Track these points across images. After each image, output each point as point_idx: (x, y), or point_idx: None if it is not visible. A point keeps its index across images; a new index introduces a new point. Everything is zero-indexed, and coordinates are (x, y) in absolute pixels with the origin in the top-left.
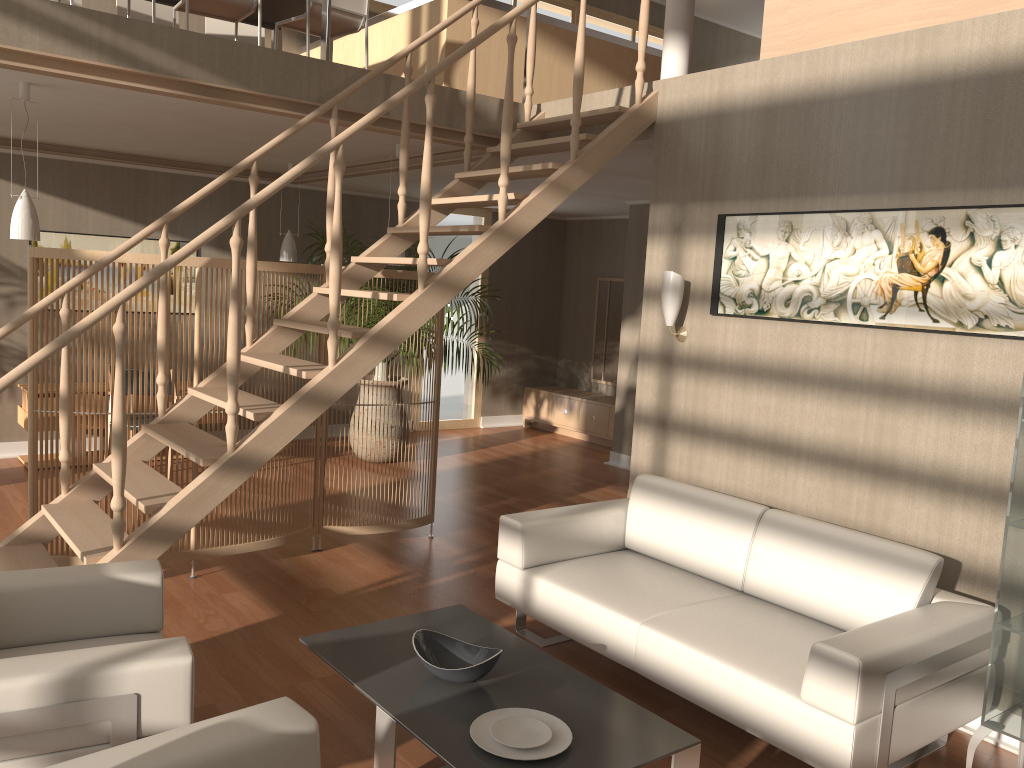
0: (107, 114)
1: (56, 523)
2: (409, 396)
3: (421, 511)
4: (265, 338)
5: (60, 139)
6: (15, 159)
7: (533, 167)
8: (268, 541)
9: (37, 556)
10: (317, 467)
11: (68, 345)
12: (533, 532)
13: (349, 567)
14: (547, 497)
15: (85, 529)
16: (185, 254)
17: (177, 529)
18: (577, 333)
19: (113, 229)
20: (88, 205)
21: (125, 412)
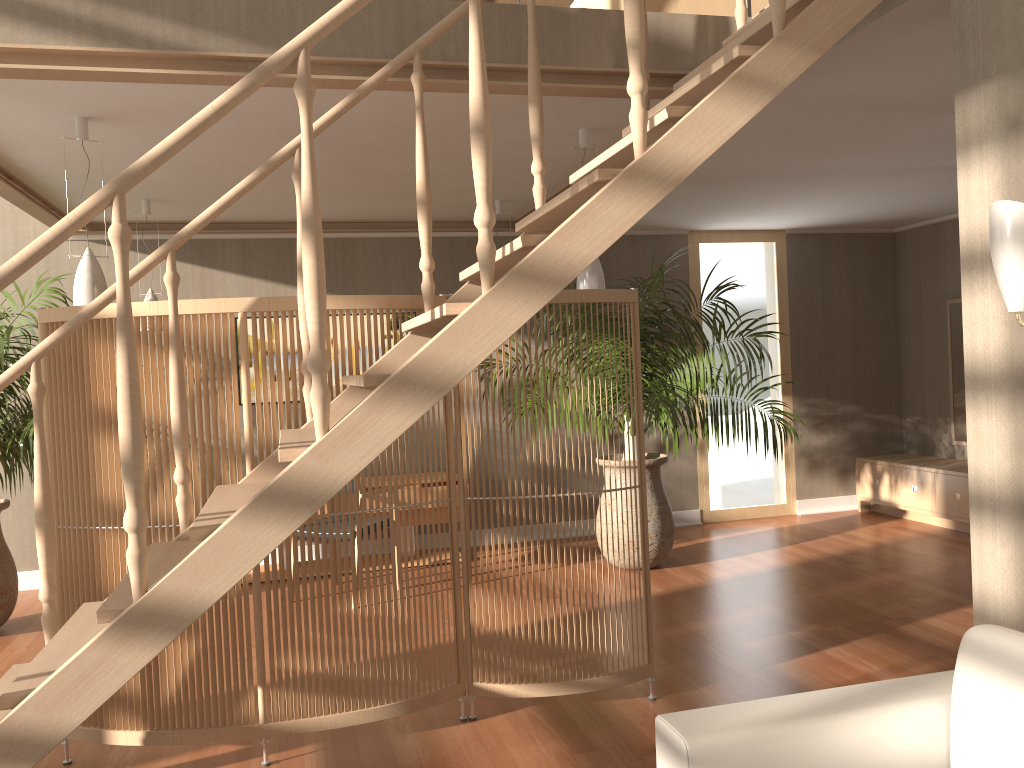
0: (227, 156)
1: None
2: (693, 478)
3: (628, 659)
4: (331, 405)
5: (247, 213)
6: (216, 244)
7: (712, 68)
8: (378, 709)
9: None
10: (457, 593)
11: (41, 434)
12: (715, 761)
13: (495, 756)
14: (867, 625)
15: None
16: (21, 261)
17: (39, 739)
18: (925, 380)
19: None
20: (293, 284)
21: None
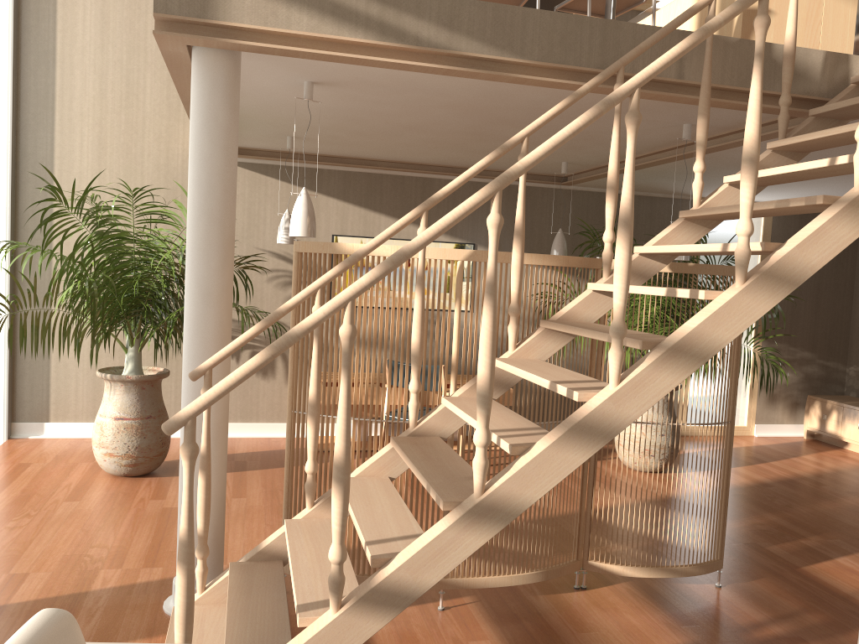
0: (389, 116)
1: (288, 550)
2: (676, 399)
3: (707, 555)
4: (529, 342)
5: (358, 152)
6: (324, 173)
7: None
8: (525, 575)
9: (271, 581)
10: (584, 491)
11: (318, 345)
12: None
13: (619, 621)
14: None
15: (314, 564)
16: (429, 237)
17: (406, 593)
18: None
19: (401, 233)
20: (381, 211)
21: (349, 438)
